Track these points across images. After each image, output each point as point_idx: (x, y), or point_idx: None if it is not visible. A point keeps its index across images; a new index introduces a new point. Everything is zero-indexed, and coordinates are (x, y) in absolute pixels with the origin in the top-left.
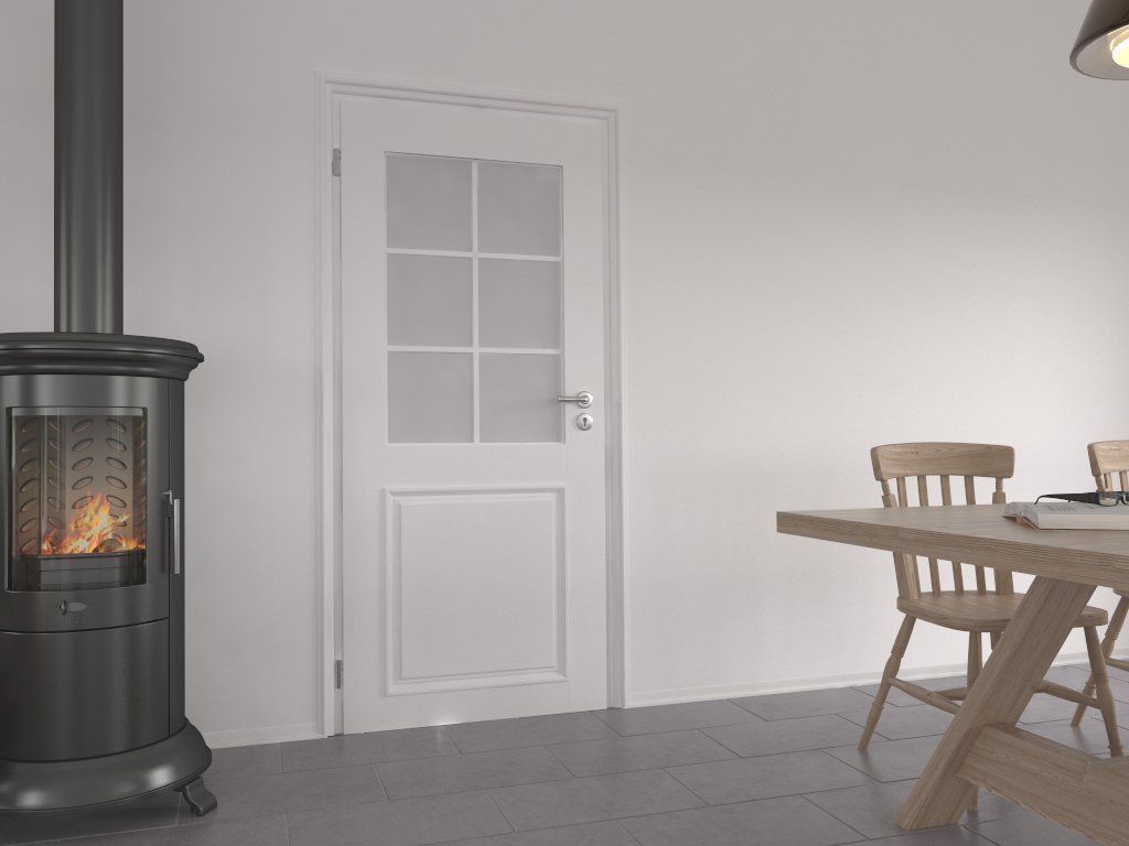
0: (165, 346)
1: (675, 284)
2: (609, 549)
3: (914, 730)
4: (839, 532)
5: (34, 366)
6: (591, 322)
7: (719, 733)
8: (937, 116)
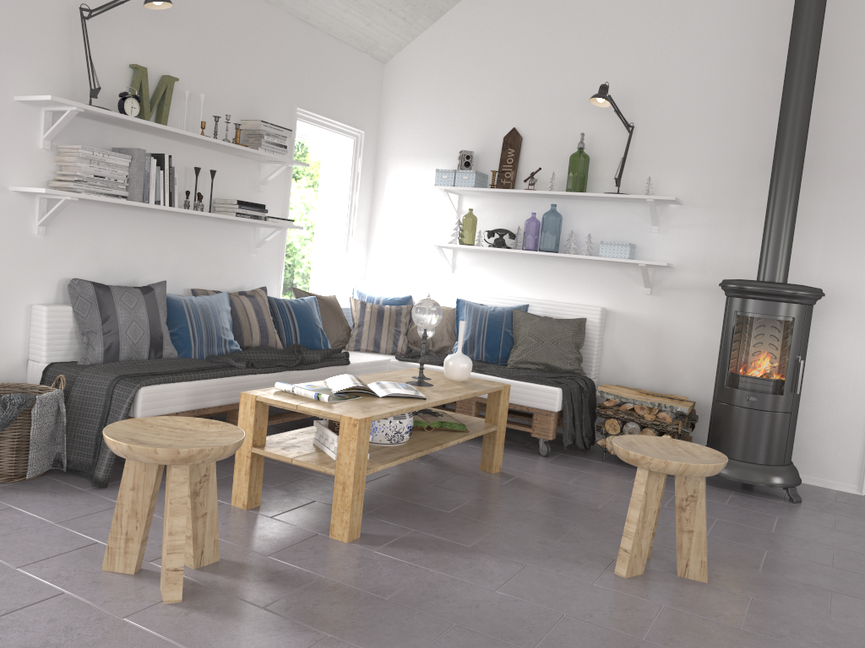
0: (807, 291)
1: None
2: None
3: None
4: None
5: (749, 295)
6: None
7: None
8: None
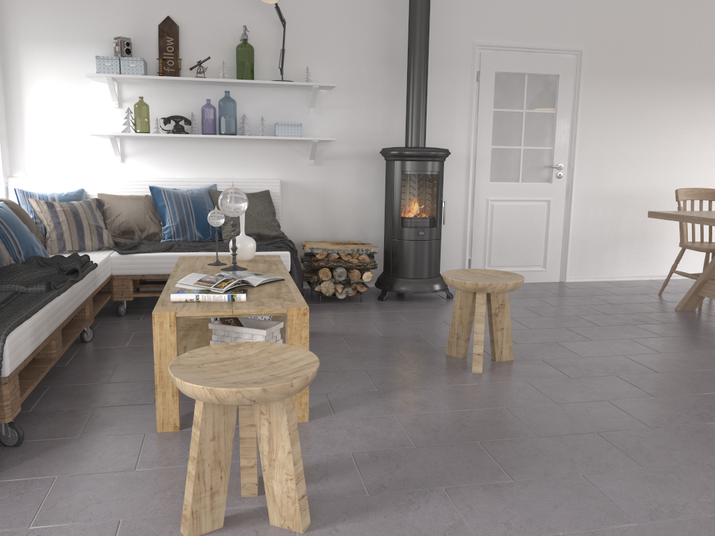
0: (447, 151)
1: (597, 121)
2: (564, 223)
3: (677, 291)
4: (671, 217)
5: (413, 158)
6: (564, 136)
7: (605, 289)
8: (713, 47)
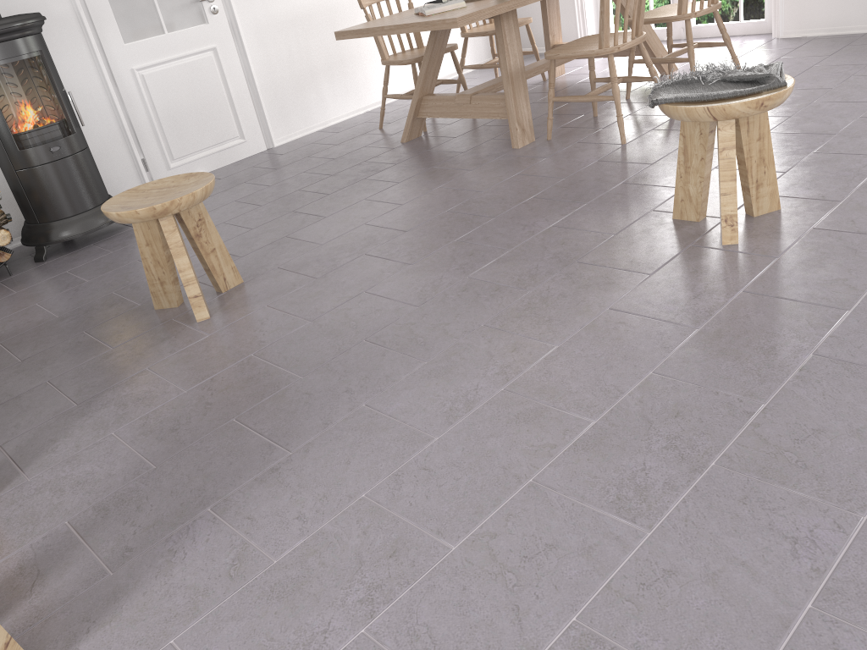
0: (38, 17)
1: None
2: (245, 73)
3: (398, 118)
4: (362, 34)
5: None
6: None
7: (322, 141)
8: None
